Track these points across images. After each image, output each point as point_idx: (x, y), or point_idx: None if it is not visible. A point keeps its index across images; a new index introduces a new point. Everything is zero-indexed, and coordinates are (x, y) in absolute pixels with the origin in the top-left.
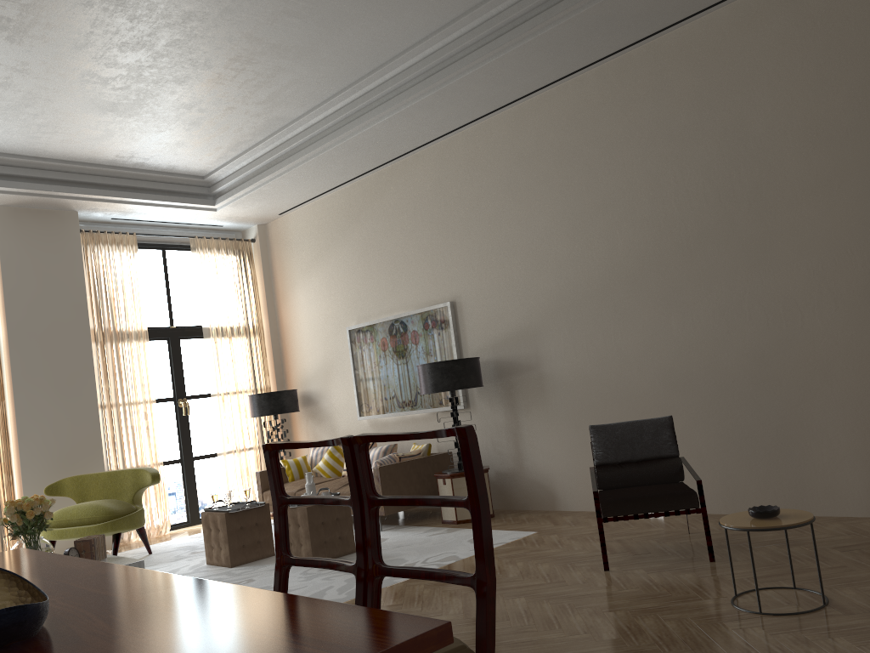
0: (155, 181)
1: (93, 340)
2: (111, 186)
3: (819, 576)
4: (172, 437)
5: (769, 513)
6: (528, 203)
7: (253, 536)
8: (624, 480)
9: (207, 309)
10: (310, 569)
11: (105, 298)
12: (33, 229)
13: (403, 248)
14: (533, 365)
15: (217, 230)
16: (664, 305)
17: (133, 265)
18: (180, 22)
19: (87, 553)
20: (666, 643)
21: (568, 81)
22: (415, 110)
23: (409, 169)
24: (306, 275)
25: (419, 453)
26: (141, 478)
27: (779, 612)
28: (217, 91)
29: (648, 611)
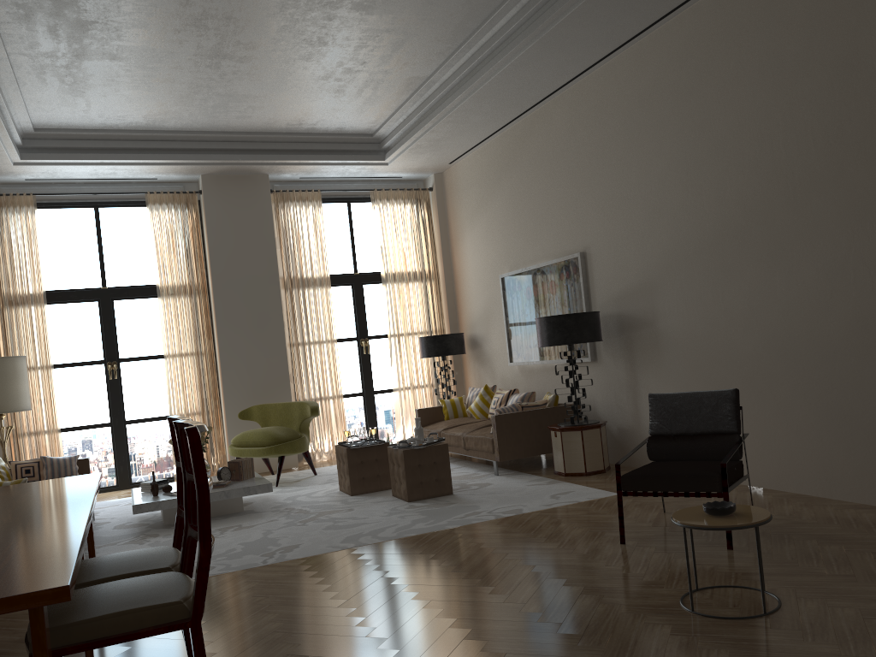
0: (329, 142)
1: (283, 287)
2: (291, 151)
3: (760, 584)
4: (355, 373)
5: (717, 510)
6: (647, 149)
7: (372, 470)
8: (674, 454)
9: (384, 256)
10: (401, 505)
11: (293, 250)
12: (232, 192)
13: (544, 197)
14: (649, 321)
15: (399, 181)
16: (770, 262)
17: (318, 219)
18: (278, 11)
19: (236, 472)
20: (571, 625)
21: (685, 10)
22: (527, 60)
23: (548, 115)
24: (471, 223)
25: (544, 403)
26: (305, 410)
27: (712, 614)
28: (342, 62)
29: (600, 591)
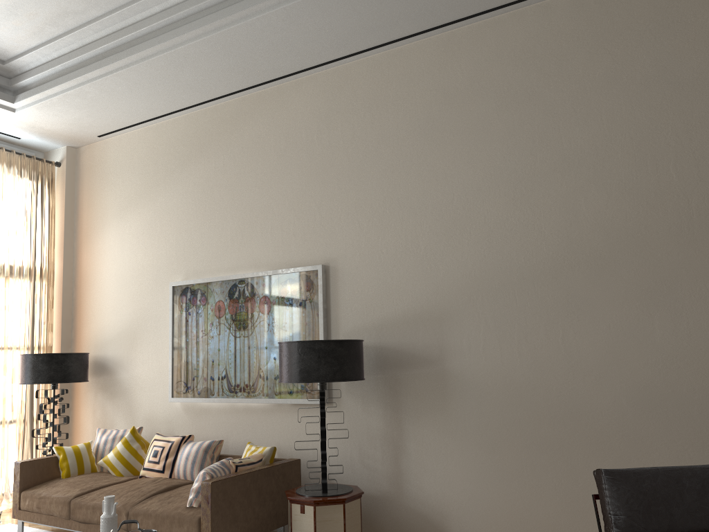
0: None
1: None
2: None
3: None
4: None
5: None
6: (450, 152)
7: None
8: None
9: None
10: None
11: None
12: None
13: (262, 193)
14: (433, 358)
15: (12, 144)
16: (645, 301)
17: None
18: None
19: None
20: None
21: (528, 6)
22: (330, 1)
23: (284, 98)
24: (122, 214)
25: (260, 460)
26: None
27: None
28: None
29: None
